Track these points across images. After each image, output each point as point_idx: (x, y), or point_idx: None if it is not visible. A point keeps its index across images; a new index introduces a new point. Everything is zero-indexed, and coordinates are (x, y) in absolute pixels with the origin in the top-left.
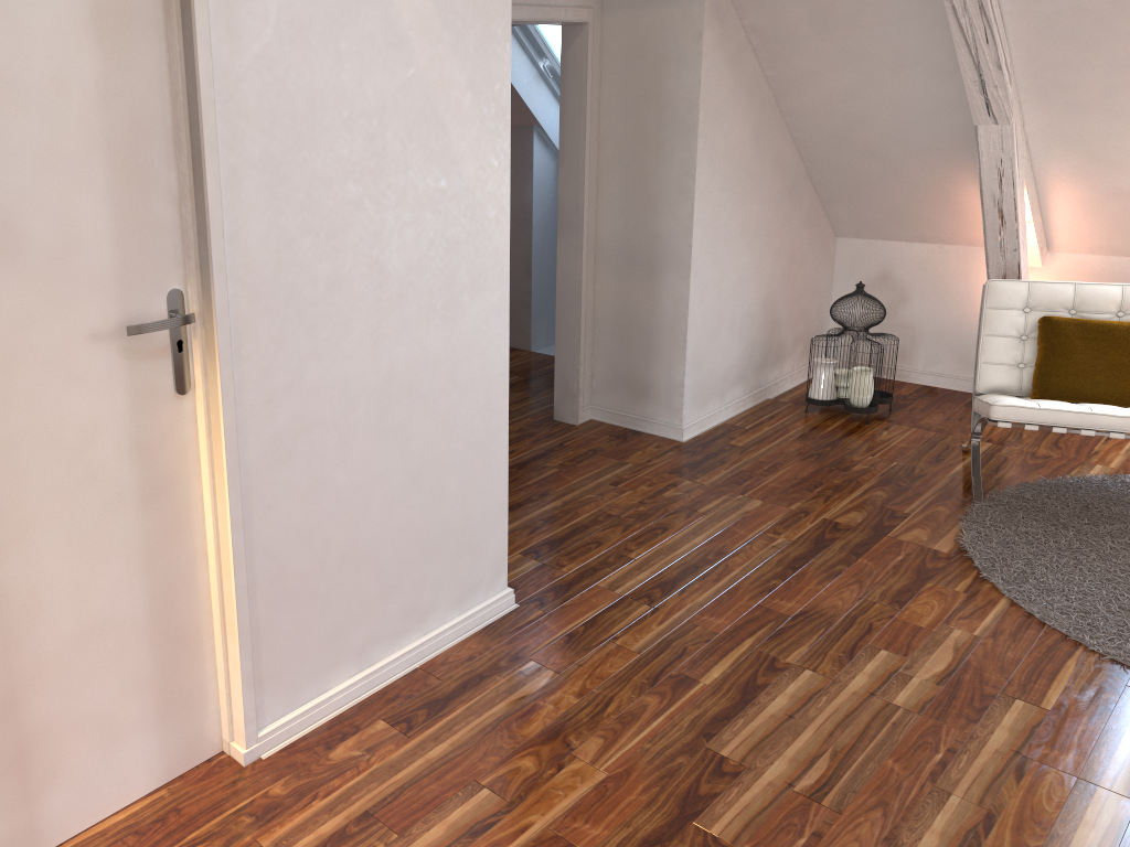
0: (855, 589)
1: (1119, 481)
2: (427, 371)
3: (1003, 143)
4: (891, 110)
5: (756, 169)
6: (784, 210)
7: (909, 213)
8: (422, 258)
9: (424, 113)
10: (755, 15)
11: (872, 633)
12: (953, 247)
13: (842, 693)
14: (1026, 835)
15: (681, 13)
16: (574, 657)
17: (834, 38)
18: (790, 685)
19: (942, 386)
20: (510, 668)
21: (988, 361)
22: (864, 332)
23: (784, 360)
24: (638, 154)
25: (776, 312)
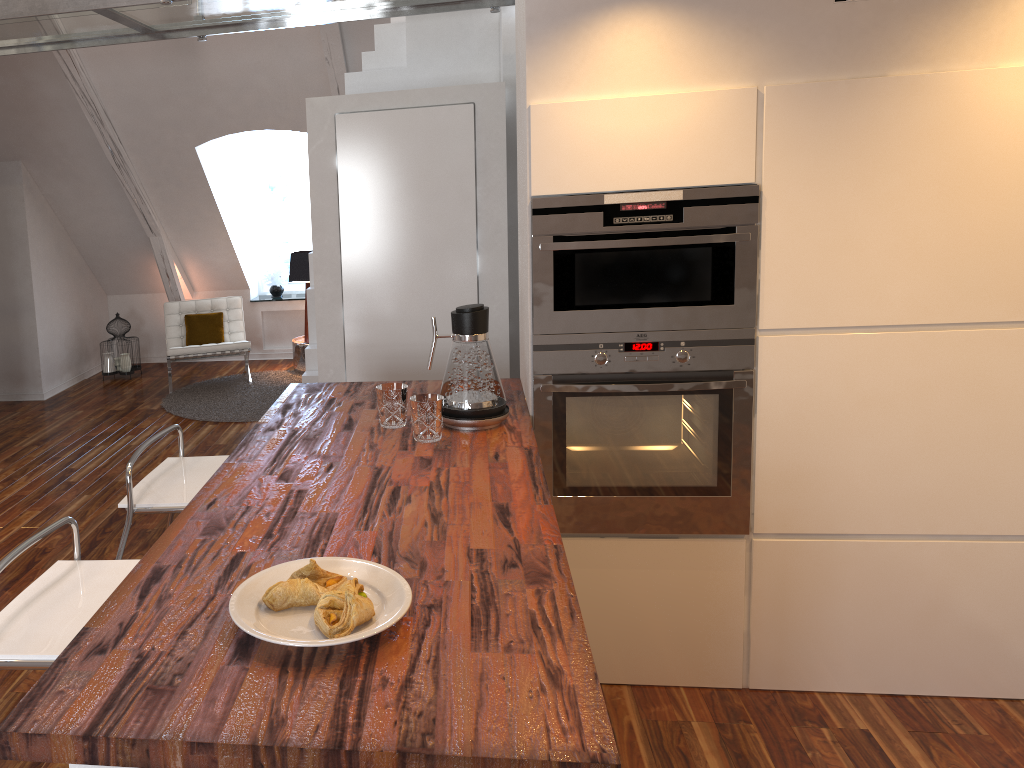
0: (121, 424)
1: (223, 378)
2: None
3: (160, 244)
4: (116, 231)
5: (60, 262)
6: (78, 281)
7: (136, 279)
8: None
9: None
10: (48, 190)
11: (126, 433)
12: (158, 294)
13: (114, 447)
14: (166, 457)
15: (12, 189)
16: (10, 464)
17: (85, 200)
18: (96, 450)
19: (166, 361)
20: None
21: (169, 337)
22: (123, 336)
23: (90, 359)
24: (0, 257)
25: (82, 334)
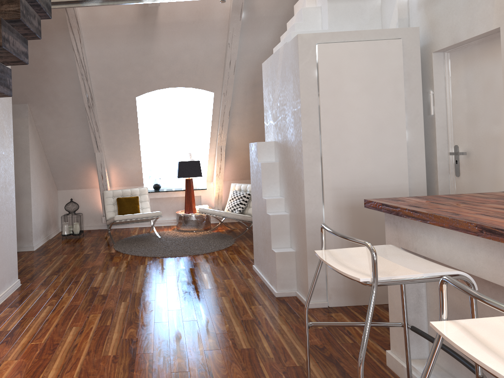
0: (100, 261)
1: (139, 235)
2: (3, 205)
3: (101, 157)
4: (74, 150)
5: (41, 167)
6: (47, 180)
7: (78, 180)
8: (1, 173)
9: (0, 133)
10: (39, 122)
11: (109, 265)
12: (89, 189)
13: (110, 273)
14: (153, 277)
15: (21, 120)
16: (47, 286)
17: (60, 129)
18: (99, 275)
19: (92, 229)
20: (32, 292)
21: (108, 211)
22: (74, 212)
23: (51, 227)
24: None
25: (48, 211)
